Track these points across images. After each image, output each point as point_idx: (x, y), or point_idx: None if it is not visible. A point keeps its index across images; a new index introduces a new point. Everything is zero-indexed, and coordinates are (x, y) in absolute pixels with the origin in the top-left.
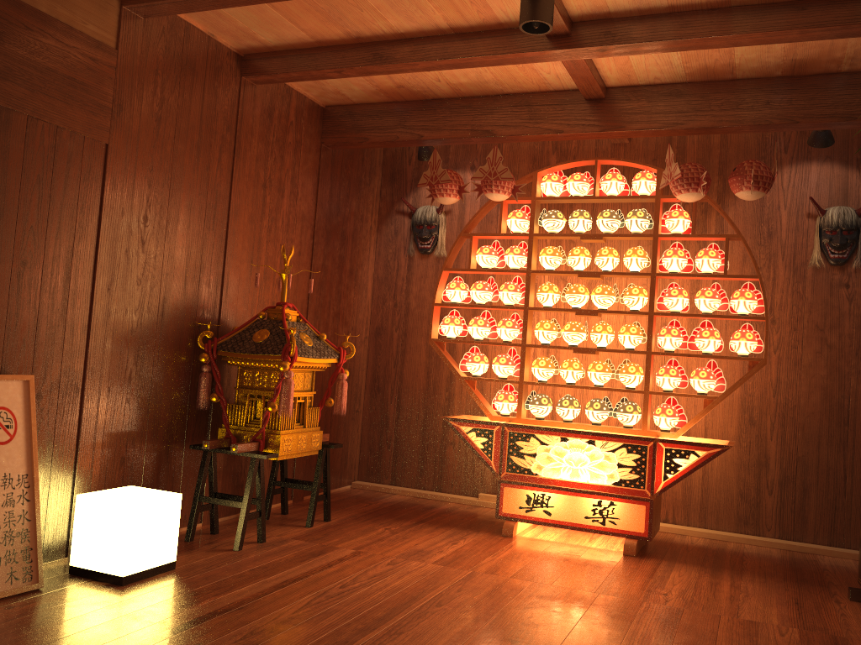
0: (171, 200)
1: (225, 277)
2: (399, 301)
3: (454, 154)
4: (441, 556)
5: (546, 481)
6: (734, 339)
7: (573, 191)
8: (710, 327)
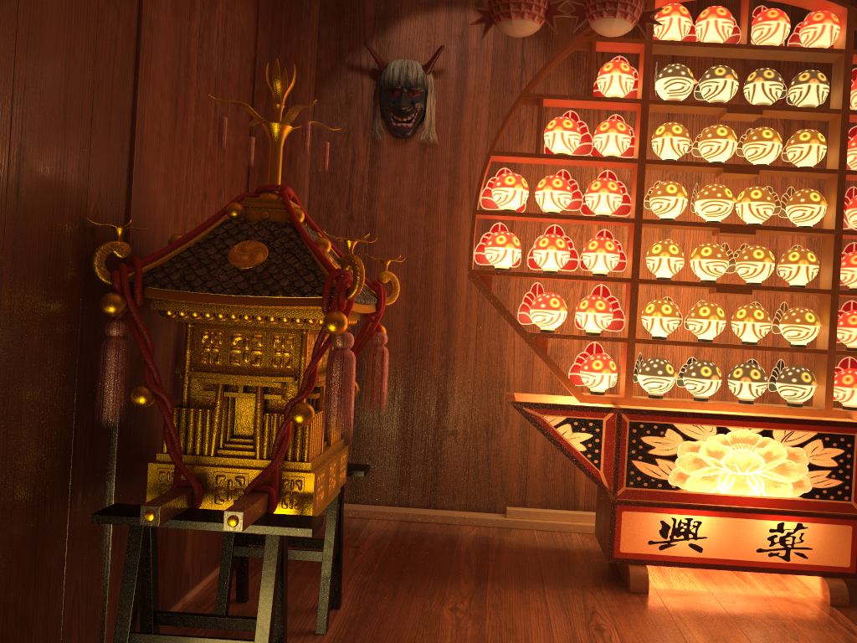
0: None
1: (138, 124)
2: (358, 213)
3: None
4: None
5: (693, 498)
6: None
7: (713, 35)
8: None
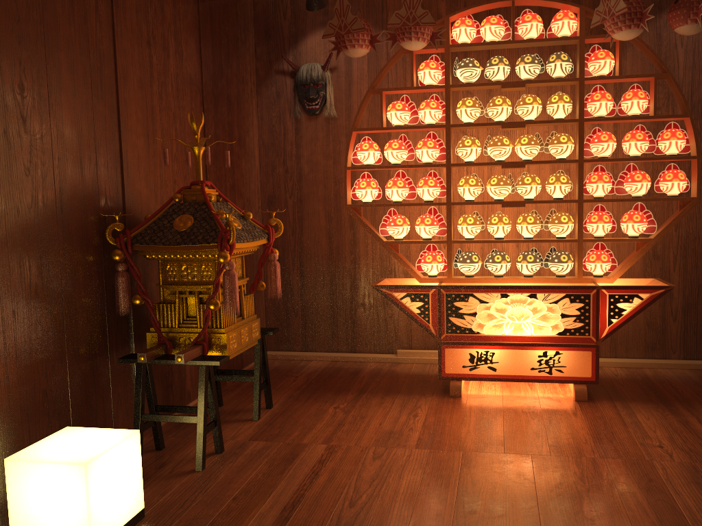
0: (48, 62)
1: (124, 156)
2: (290, 167)
3: (334, 5)
4: (417, 436)
5: (488, 338)
6: (666, 181)
7: (490, 37)
8: (640, 171)
